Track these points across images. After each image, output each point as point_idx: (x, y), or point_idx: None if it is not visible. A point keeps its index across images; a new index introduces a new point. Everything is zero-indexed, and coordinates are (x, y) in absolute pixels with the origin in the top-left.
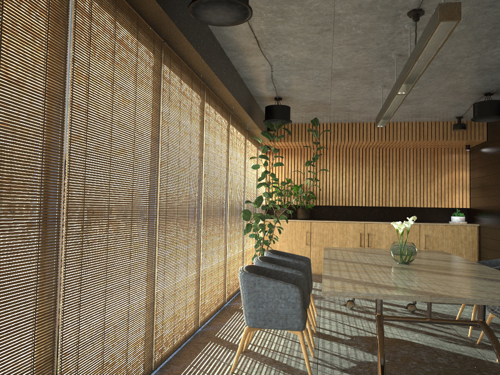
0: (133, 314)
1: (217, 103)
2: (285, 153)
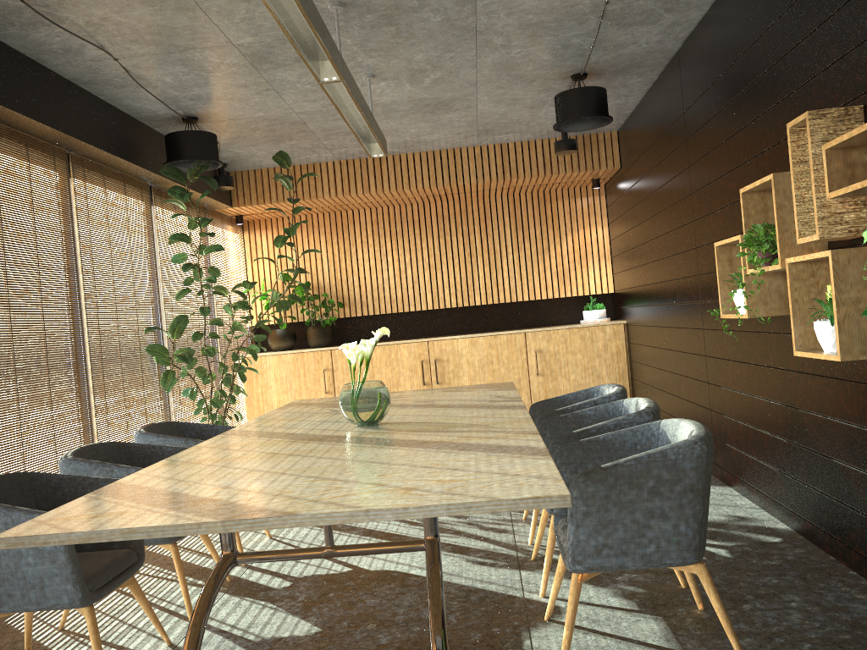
0: None
1: (1, 134)
2: (278, 225)
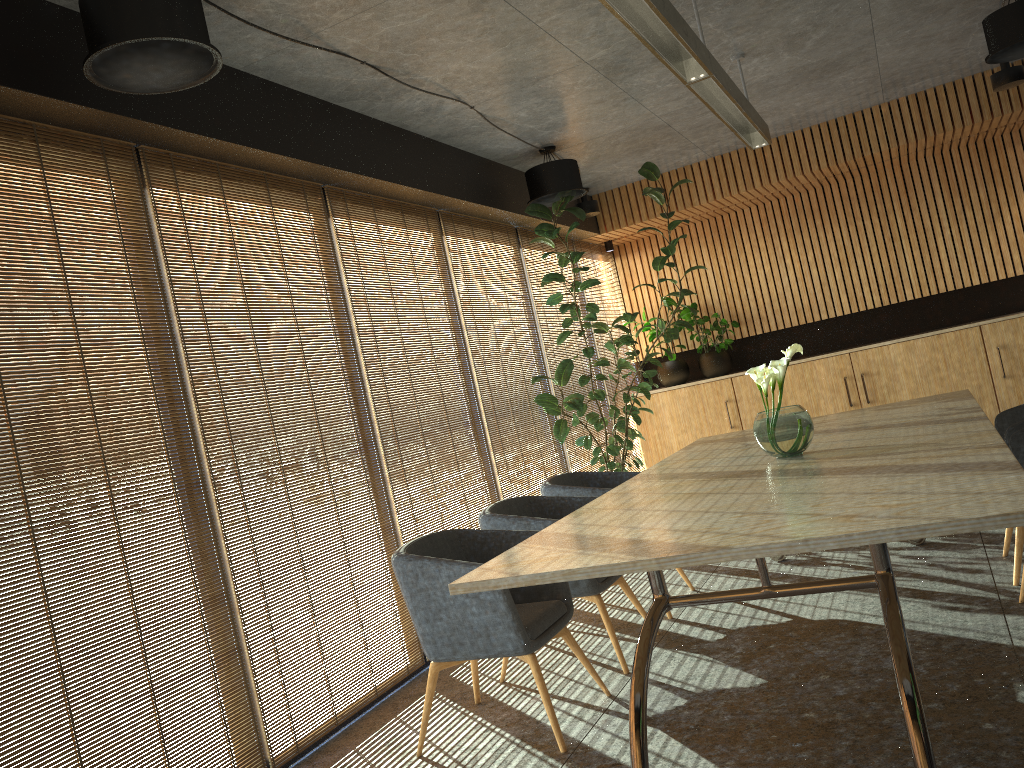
0: (168, 682)
1: (380, 207)
2: (652, 244)
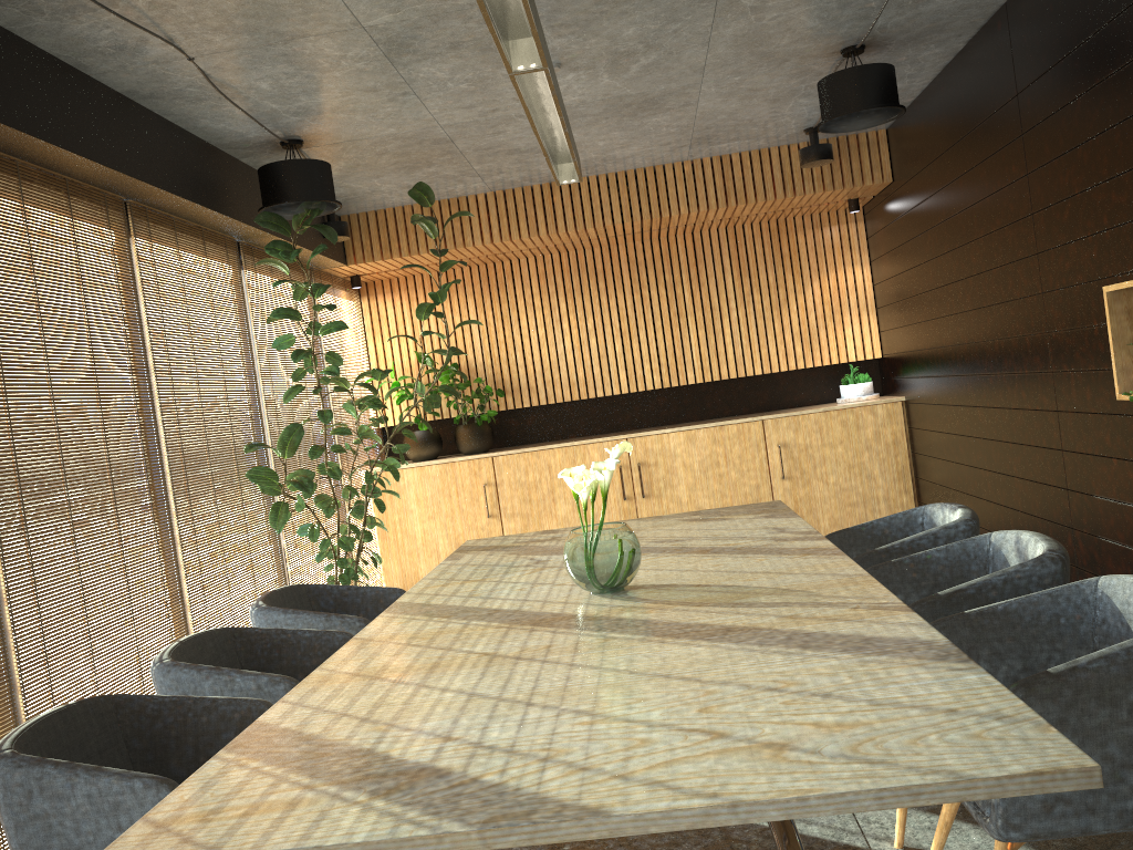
0: None
1: (31, 179)
2: (409, 286)
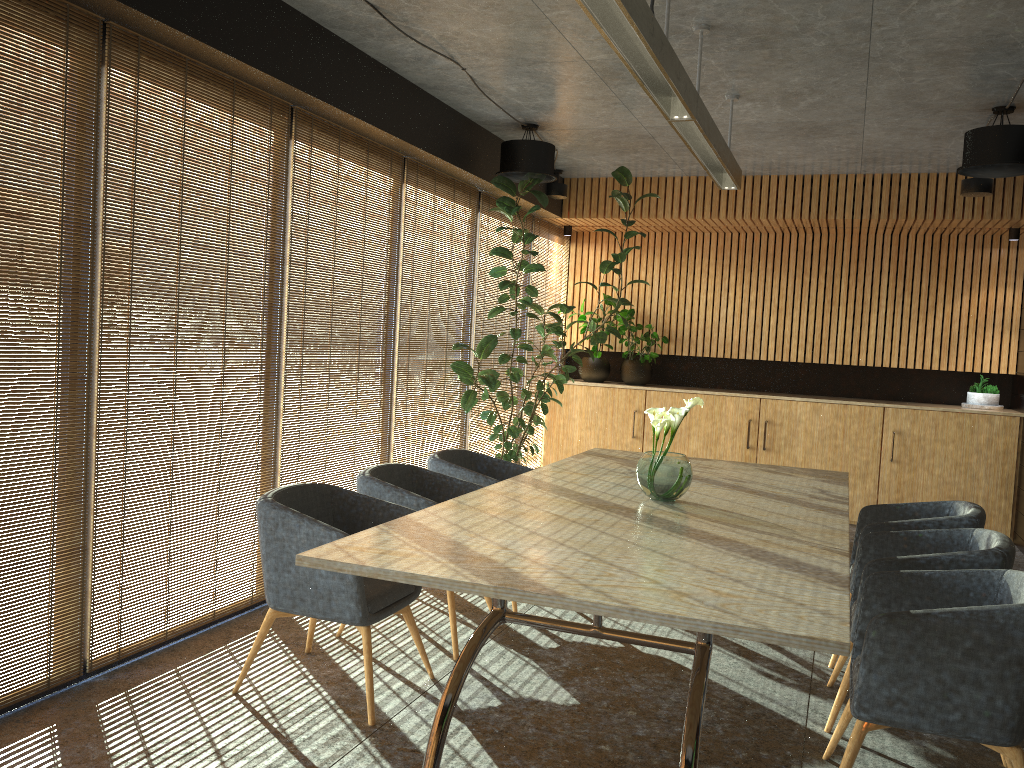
0: (1, 567)
1: (346, 140)
2: (609, 240)
